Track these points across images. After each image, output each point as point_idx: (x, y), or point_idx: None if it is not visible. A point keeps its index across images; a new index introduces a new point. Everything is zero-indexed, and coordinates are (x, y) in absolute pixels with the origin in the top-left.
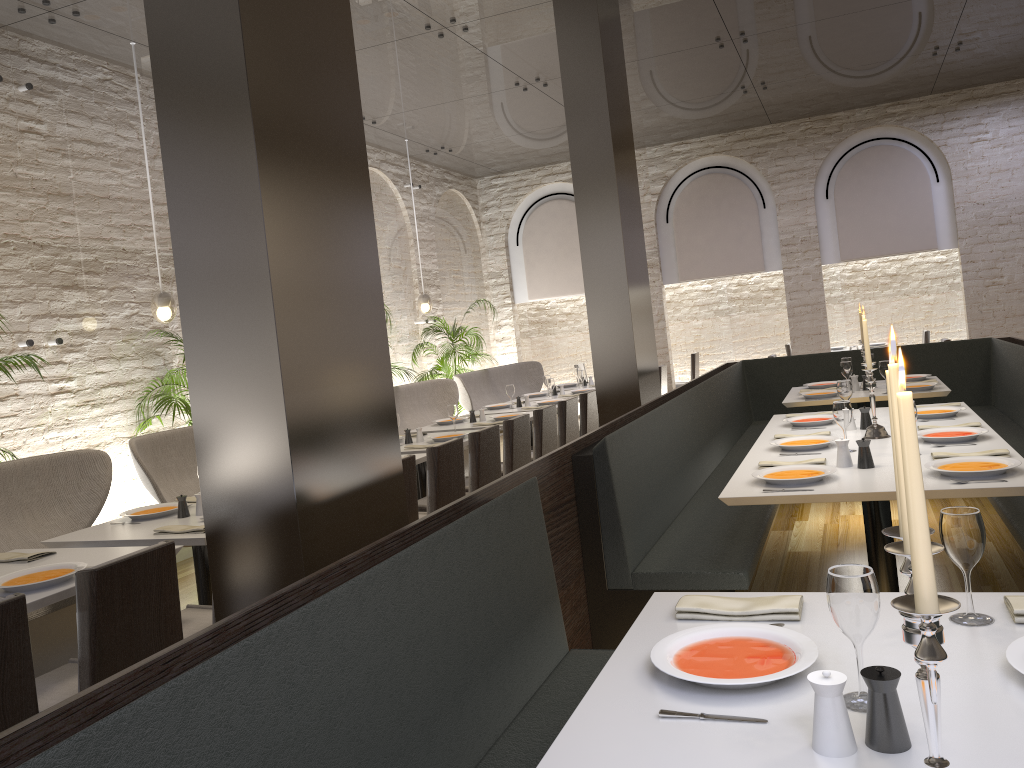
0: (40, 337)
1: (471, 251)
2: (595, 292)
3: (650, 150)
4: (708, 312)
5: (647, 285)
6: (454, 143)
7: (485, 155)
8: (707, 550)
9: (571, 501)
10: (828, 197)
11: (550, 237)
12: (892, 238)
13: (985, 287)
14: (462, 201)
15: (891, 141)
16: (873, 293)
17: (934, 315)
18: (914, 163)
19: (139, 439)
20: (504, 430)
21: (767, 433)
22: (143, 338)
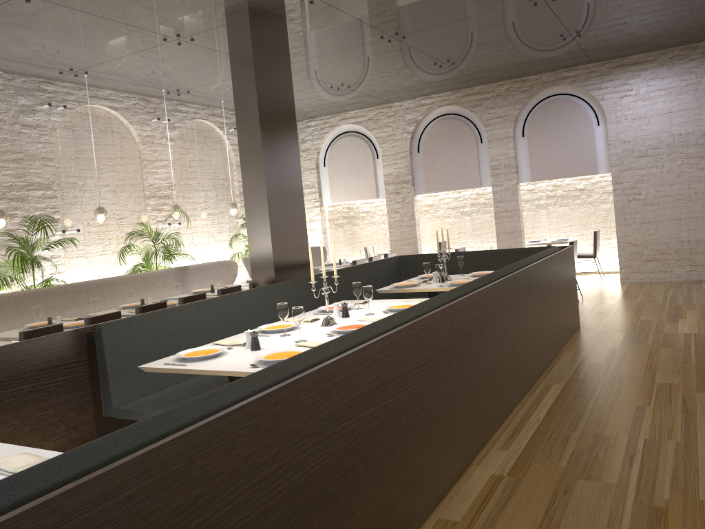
0: None
1: None
2: (251, 214)
3: (407, 102)
4: (457, 213)
5: (301, 208)
6: None
7: None
8: (178, 395)
9: (81, 362)
10: (524, 135)
11: (344, 161)
12: (566, 165)
13: (628, 201)
14: None
15: (567, 96)
16: (567, 202)
17: (609, 219)
18: (582, 112)
19: None
20: (179, 303)
21: None
22: None
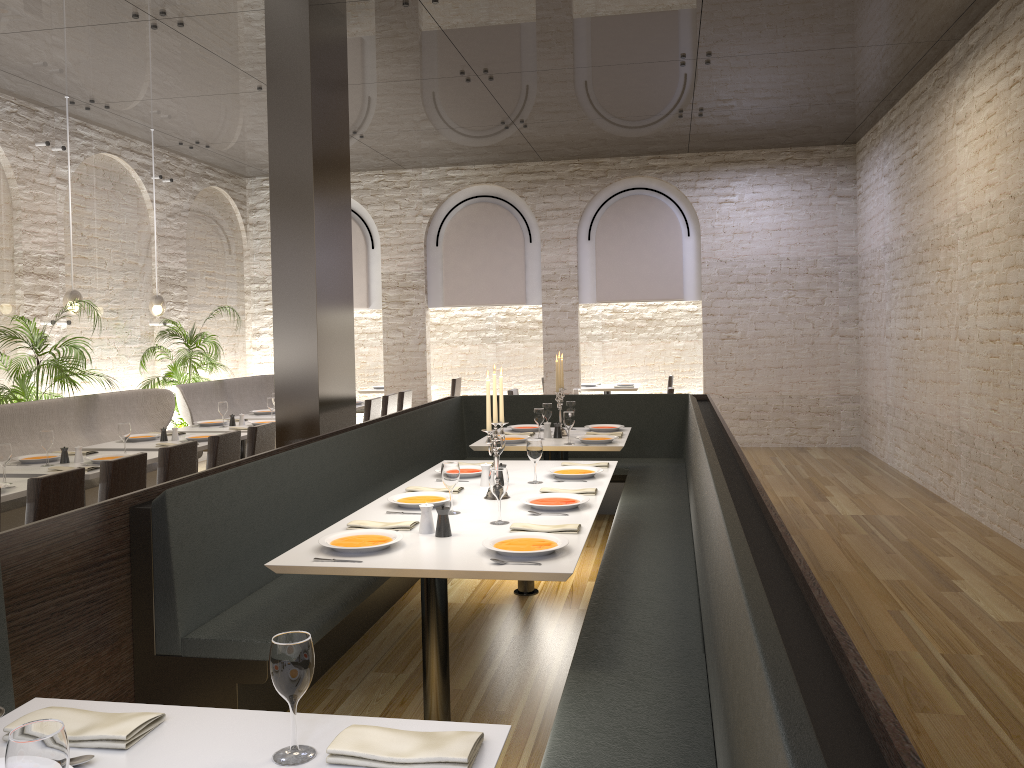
0: None
1: (231, 253)
2: (283, 318)
3: (426, 171)
4: (476, 338)
5: (350, 314)
6: (209, 139)
7: (249, 155)
8: (283, 612)
9: (120, 558)
10: (590, 239)
11: None
12: (644, 285)
13: (721, 340)
14: (226, 200)
15: (651, 192)
16: (630, 335)
17: (682, 361)
18: (669, 216)
19: None
20: (159, 458)
21: (411, 483)
22: None
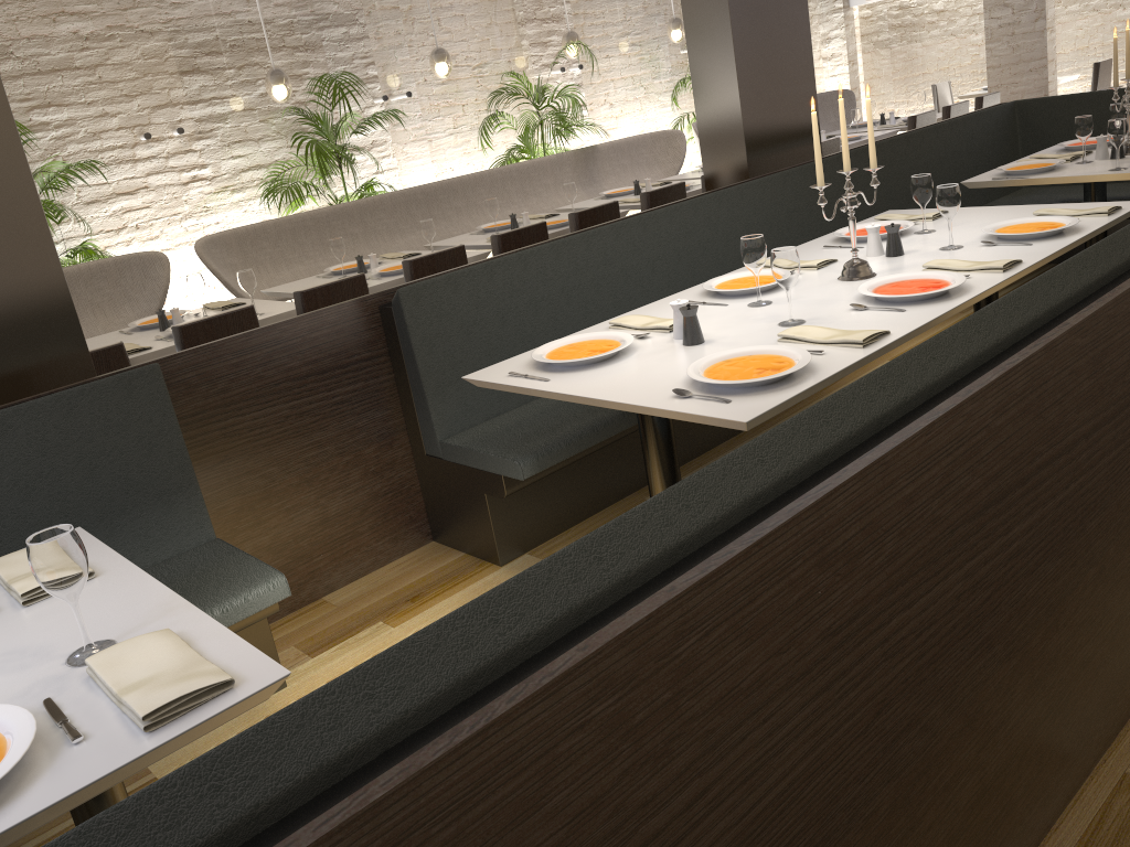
0: (159, 129)
1: None
2: (696, 40)
3: None
4: None
5: (801, 16)
6: None
7: None
8: (553, 419)
9: (375, 358)
10: None
11: None
12: None
13: None
14: None
15: None
16: None
17: None
18: None
19: (218, 235)
20: (570, 225)
21: None
22: (281, 117)
